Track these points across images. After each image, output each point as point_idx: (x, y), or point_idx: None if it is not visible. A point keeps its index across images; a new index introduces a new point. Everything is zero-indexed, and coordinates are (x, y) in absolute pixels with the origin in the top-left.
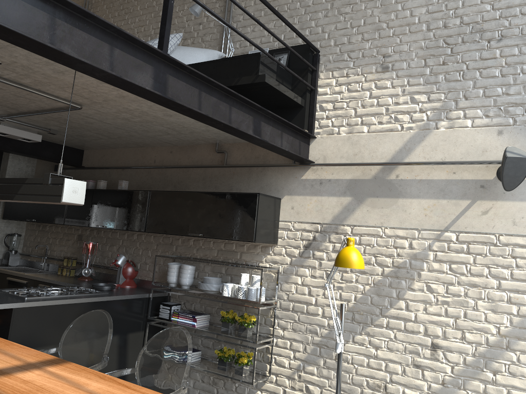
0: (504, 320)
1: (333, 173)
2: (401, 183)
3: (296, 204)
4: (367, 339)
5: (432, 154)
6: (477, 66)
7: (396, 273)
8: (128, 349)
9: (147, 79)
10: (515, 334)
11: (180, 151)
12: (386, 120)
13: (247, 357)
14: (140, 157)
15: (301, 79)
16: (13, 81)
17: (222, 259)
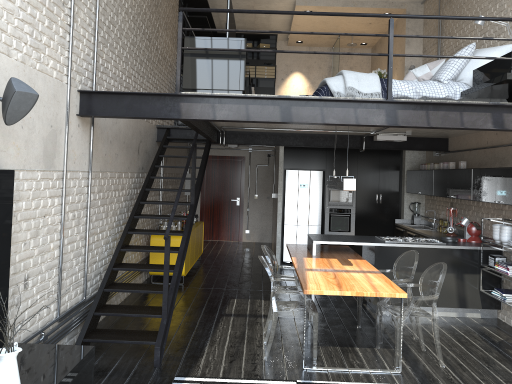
0: None
1: None
2: None
3: None
4: None
5: None
6: None
7: None
8: (465, 285)
9: (381, 118)
10: None
11: (501, 132)
12: None
13: None
14: (478, 140)
15: None
16: None
17: None
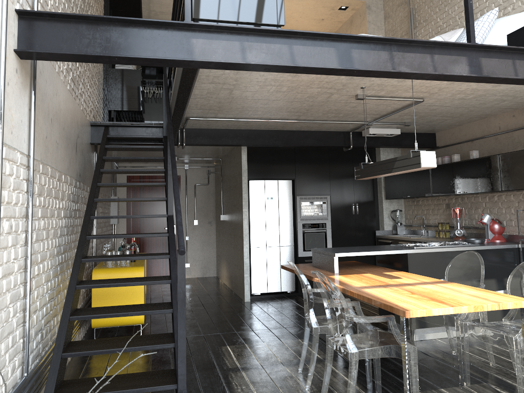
0: None
1: None
2: None
3: None
4: None
5: None
6: None
7: None
8: None
9: (463, 68)
10: None
11: (521, 112)
12: None
13: None
14: (485, 127)
15: None
16: (373, 96)
17: None
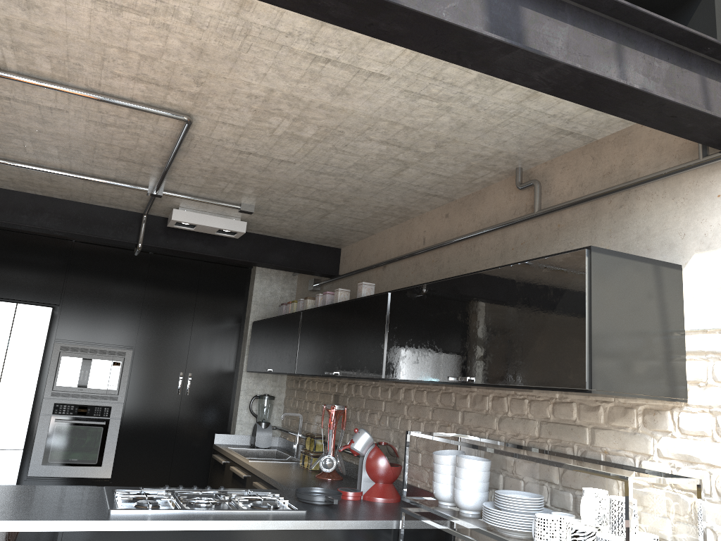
0: None
1: None
2: None
3: None
4: None
5: None
6: None
7: None
8: None
9: None
10: None
11: (459, 208)
12: None
13: None
14: (404, 239)
15: None
16: (36, 76)
17: (551, 446)
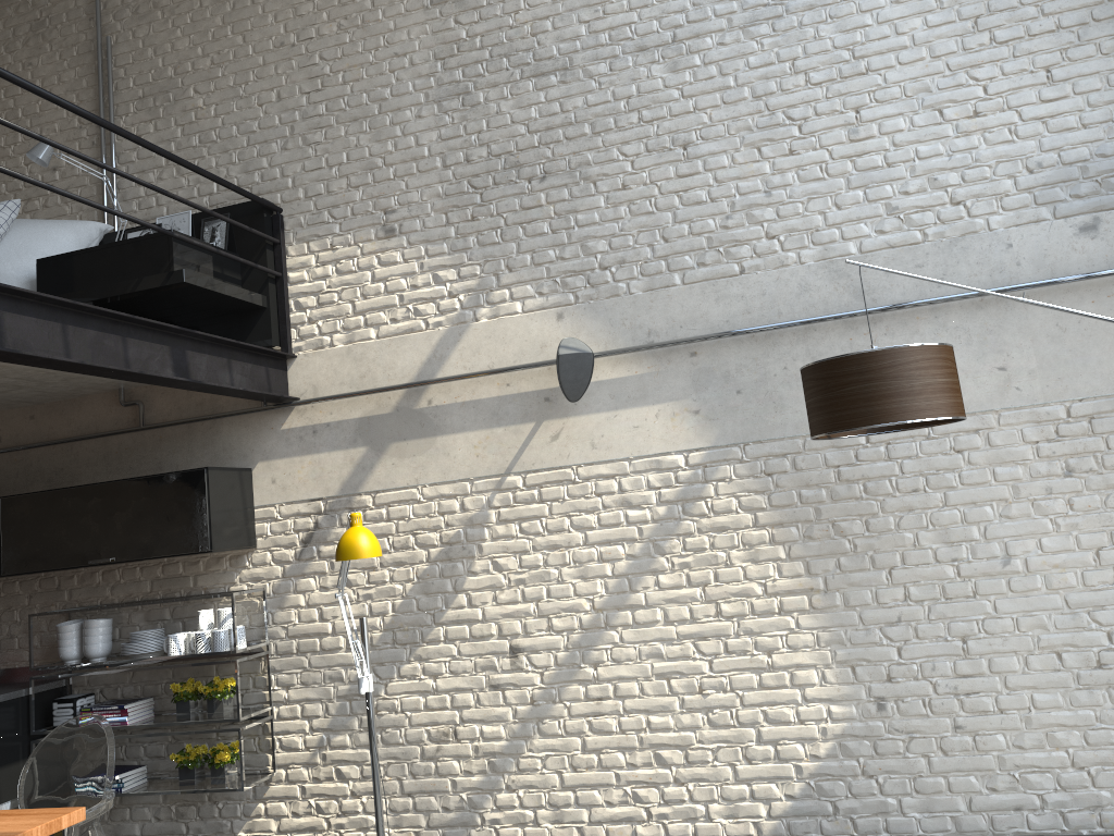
0: (597, 588)
1: (332, 411)
2: (438, 412)
3: (278, 474)
4: (419, 667)
5: (474, 360)
6: (519, 220)
7: (448, 553)
8: (0, 798)
9: None
10: (614, 603)
11: (50, 412)
12: (402, 315)
13: (231, 751)
14: None
15: (252, 264)
16: None
17: (163, 595)
